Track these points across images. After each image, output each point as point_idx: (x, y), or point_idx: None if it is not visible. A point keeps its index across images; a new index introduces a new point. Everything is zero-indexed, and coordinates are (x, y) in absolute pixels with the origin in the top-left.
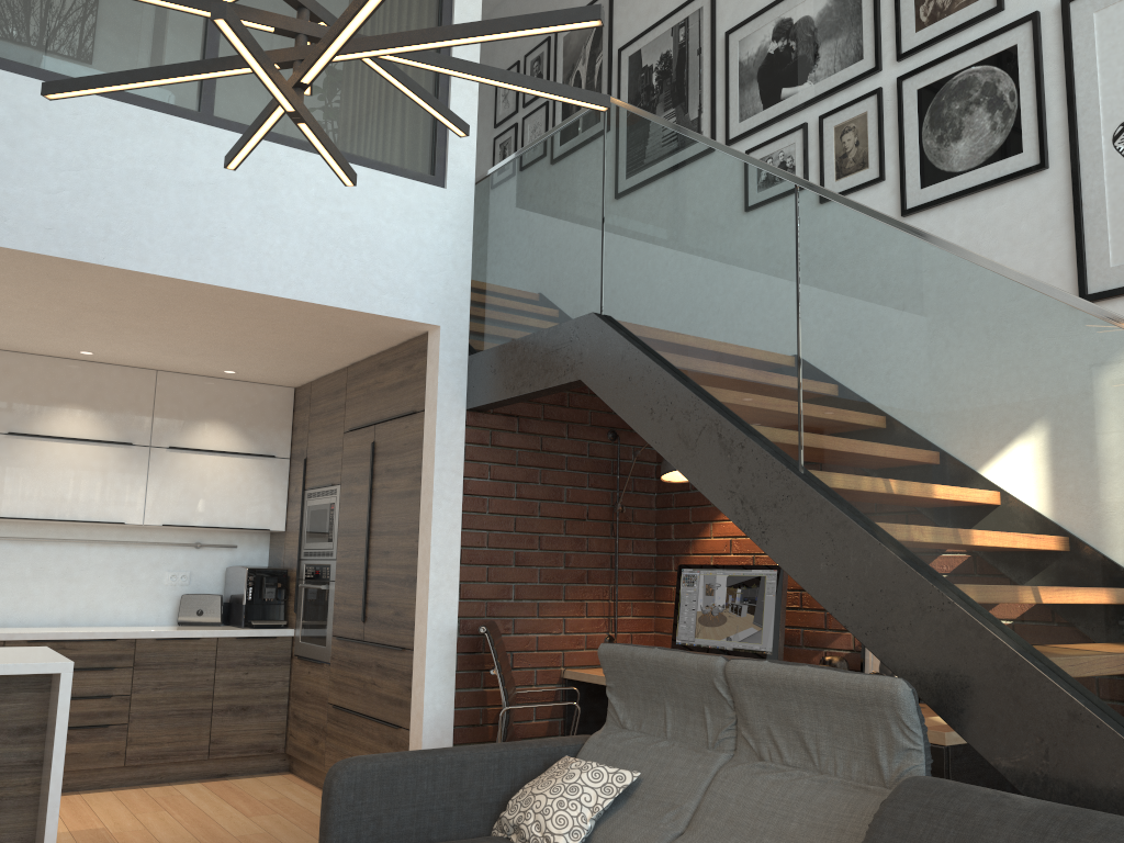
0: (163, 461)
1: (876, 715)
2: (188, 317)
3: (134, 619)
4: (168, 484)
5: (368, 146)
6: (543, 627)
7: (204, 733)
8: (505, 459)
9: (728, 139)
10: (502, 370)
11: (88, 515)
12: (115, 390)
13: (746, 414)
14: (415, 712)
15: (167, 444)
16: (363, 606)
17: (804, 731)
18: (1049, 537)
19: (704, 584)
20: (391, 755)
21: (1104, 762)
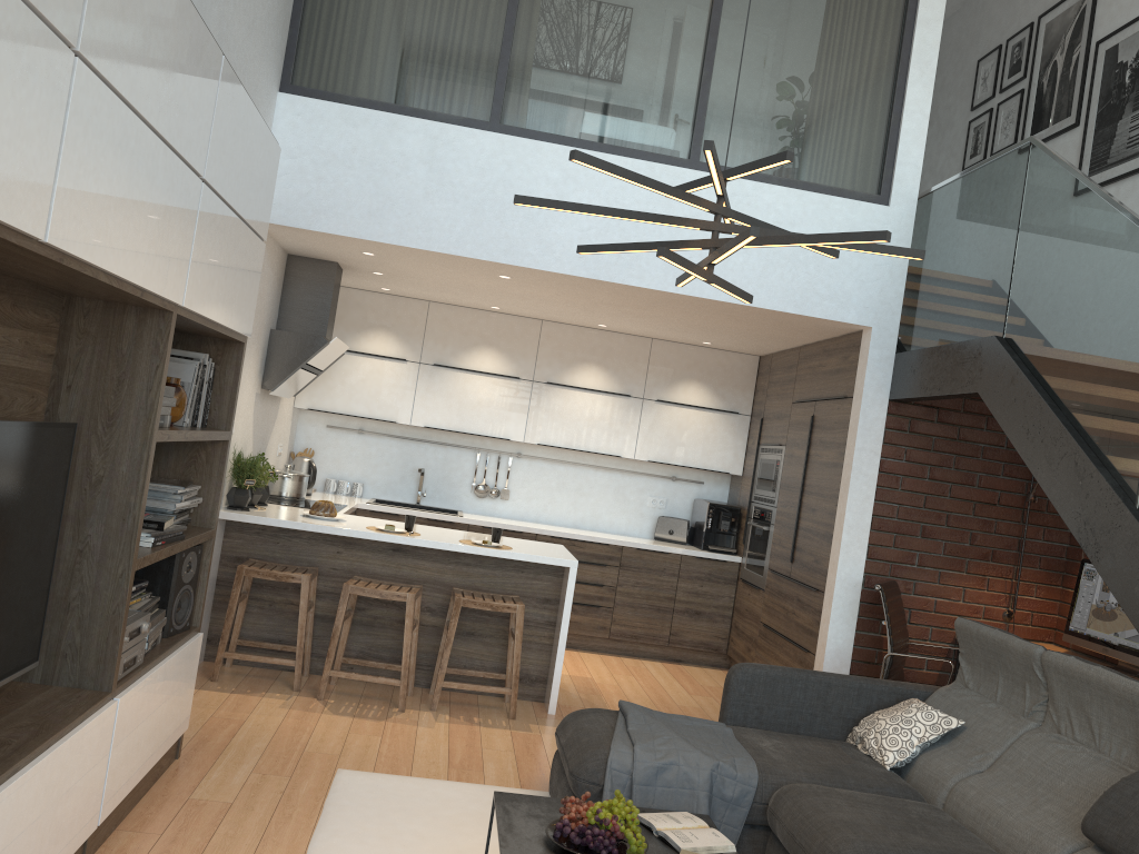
0: (651, 411)
1: None
2: (672, 311)
3: (623, 530)
4: (654, 429)
5: (822, 173)
6: (942, 593)
7: (666, 626)
8: (921, 444)
9: None
10: (919, 371)
11: (596, 448)
12: (621, 353)
13: (1102, 448)
14: (820, 642)
15: (655, 397)
16: (792, 550)
17: (1091, 717)
18: None
19: (1101, 580)
20: (774, 667)
21: None
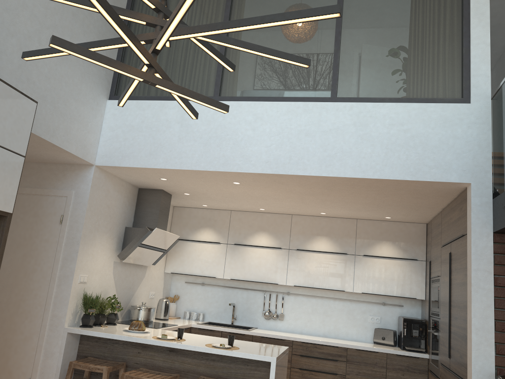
0: (360, 262)
1: None
2: (343, 193)
3: (354, 337)
4: (363, 273)
5: (420, 91)
6: None
7: None
8: None
9: None
10: None
11: (328, 286)
12: (338, 229)
13: None
14: None
15: (362, 253)
16: (448, 348)
17: None
18: None
19: None
20: None
21: None
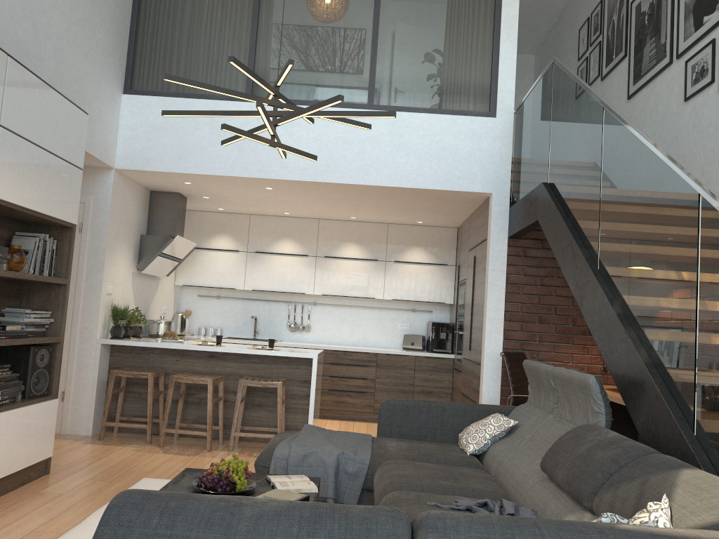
0: (391, 268)
1: (586, 394)
2: (377, 199)
3: (384, 345)
4: (394, 279)
5: (452, 103)
6: (557, 358)
7: None
8: (532, 264)
9: (677, 55)
10: (517, 215)
11: (358, 294)
12: (369, 234)
13: (584, 236)
14: (480, 396)
15: (393, 259)
16: (469, 342)
17: (571, 403)
18: (663, 301)
19: None
20: (408, 400)
21: (663, 421)
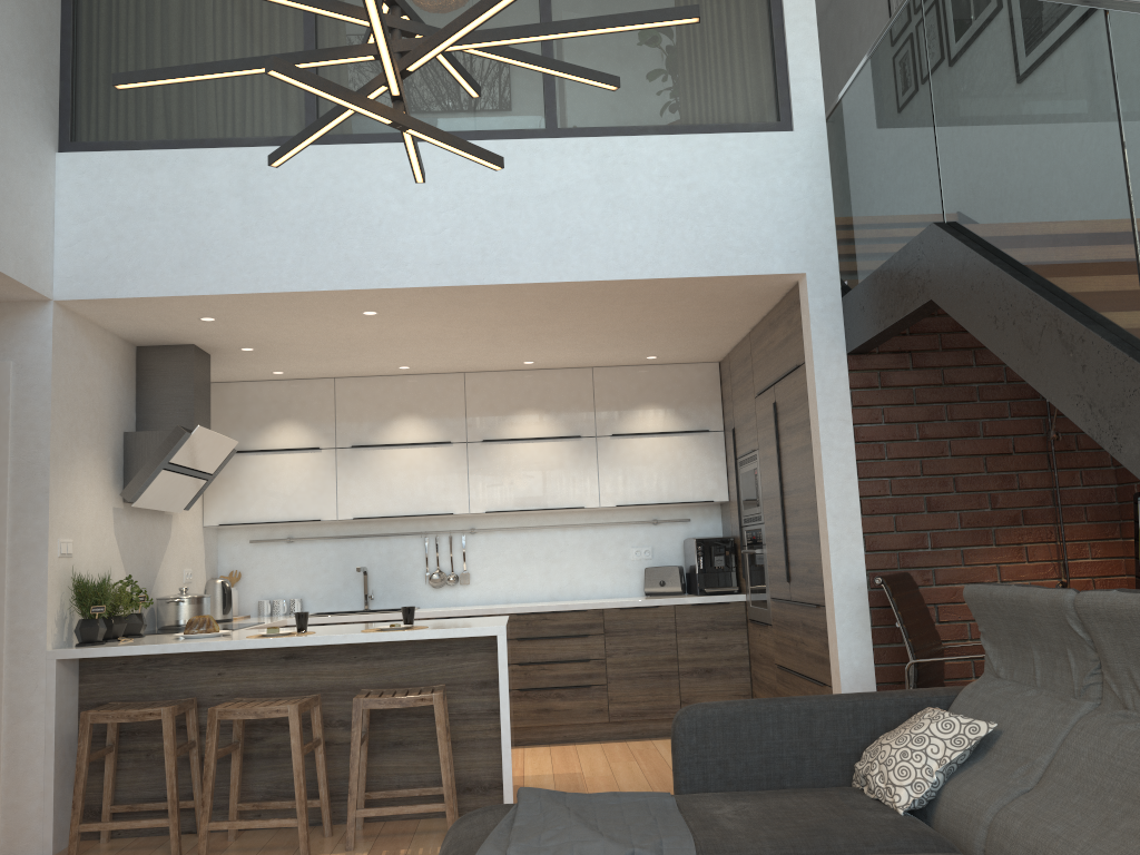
0: (608, 448)
1: None
2: (580, 315)
3: (609, 592)
4: (616, 468)
5: (706, 112)
6: (972, 576)
7: (674, 694)
8: (899, 399)
9: None
10: (868, 306)
11: (553, 503)
12: (560, 391)
13: (1088, 301)
14: (833, 669)
15: (609, 432)
16: (786, 566)
17: None
18: None
19: None
20: (732, 702)
21: None
